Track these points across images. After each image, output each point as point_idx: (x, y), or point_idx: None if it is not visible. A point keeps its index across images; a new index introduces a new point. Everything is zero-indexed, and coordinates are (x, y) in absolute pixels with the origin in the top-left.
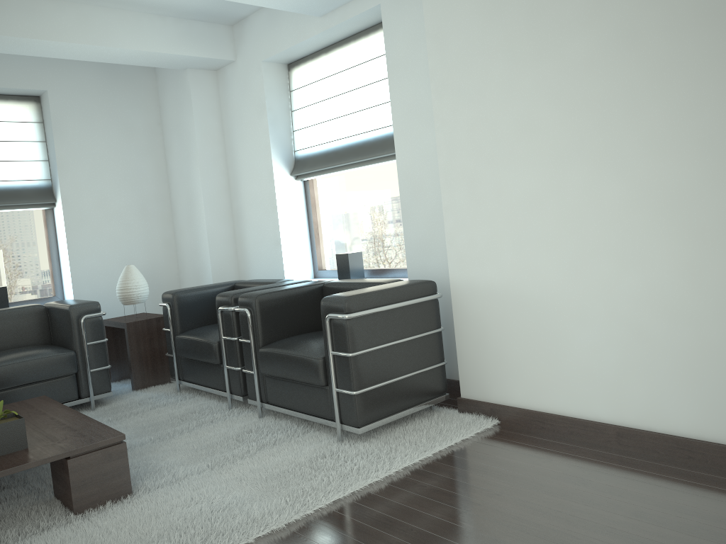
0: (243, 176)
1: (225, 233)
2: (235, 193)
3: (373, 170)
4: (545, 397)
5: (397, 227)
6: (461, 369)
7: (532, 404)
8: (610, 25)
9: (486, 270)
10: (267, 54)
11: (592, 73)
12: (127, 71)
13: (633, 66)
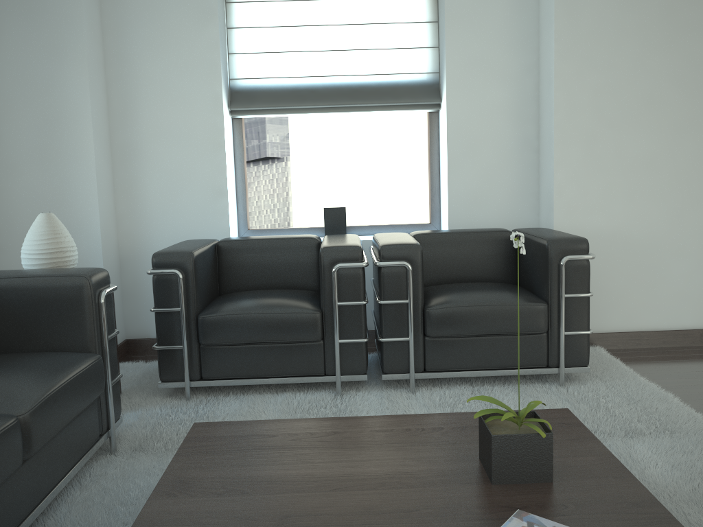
0: (148, 99)
1: (107, 176)
2: (122, 121)
3: (354, 118)
4: (641, 319)
5: (383, 182)
6: None
7: (628, 326)
8: None
9: (595, 218)
10: None
11: None
12: None
13: None
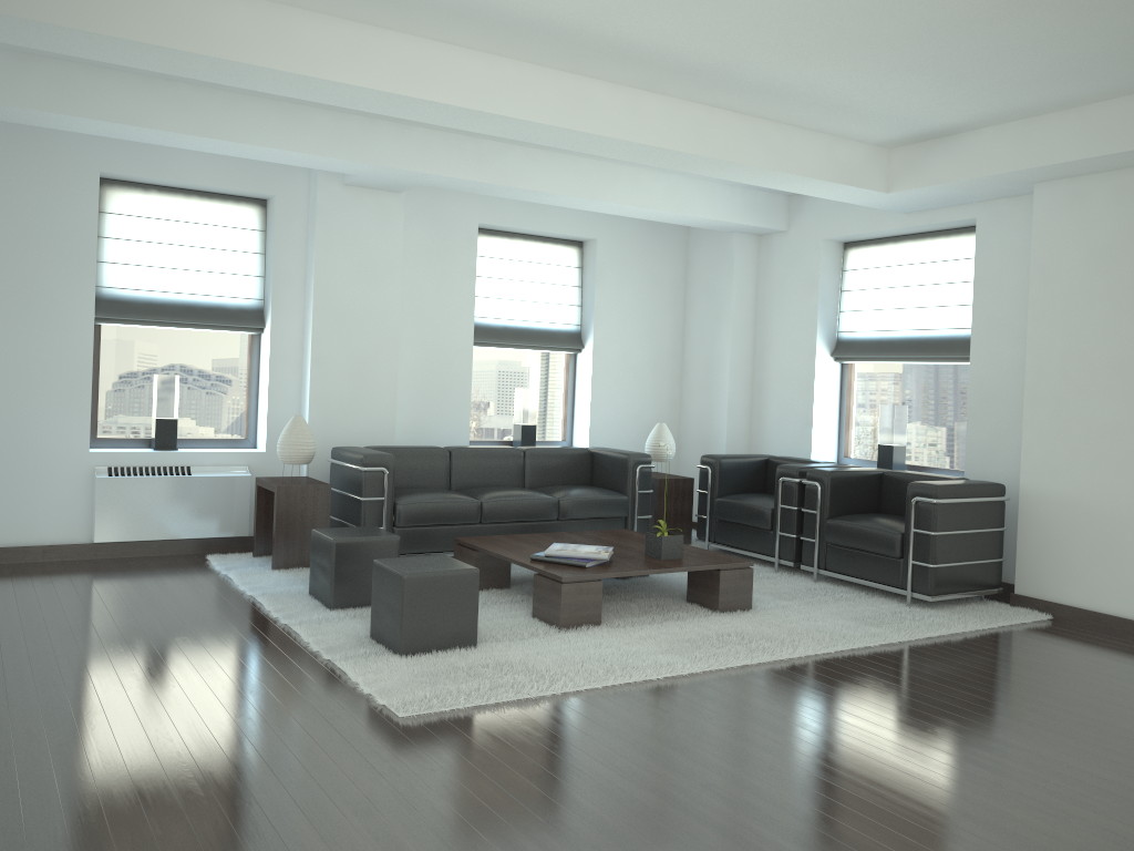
0: (775, 348)
1: (743, 403)
2: (759, 364)
3: (930, 366)
4: (1102, 599)
5: (948, 427)
6: (1018, 567)
7: (1088, 604)
8: None
9: (1059, 482)
10: (830, 234)
11: None
12: (663, 223)
13: None
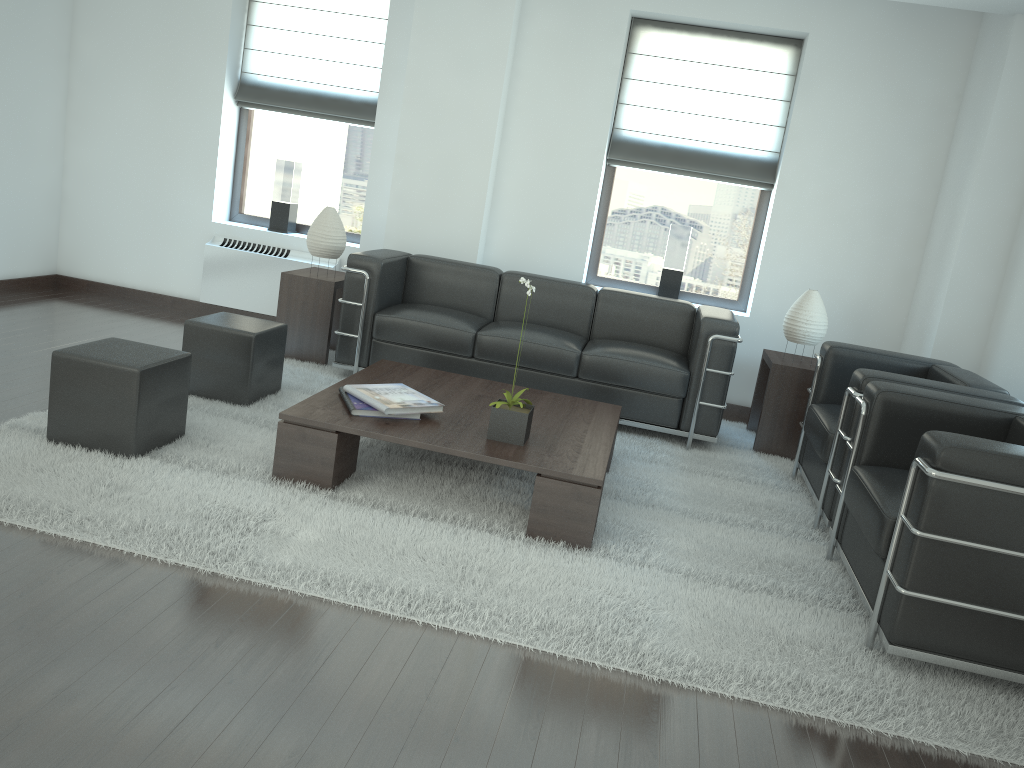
0: None
1: (981, 286)
2: (1021, 229)
3: None
4: None
5: None
6: None
7: None
8: None
9: None
10: None
11: None
12: (934, 10)
13: None
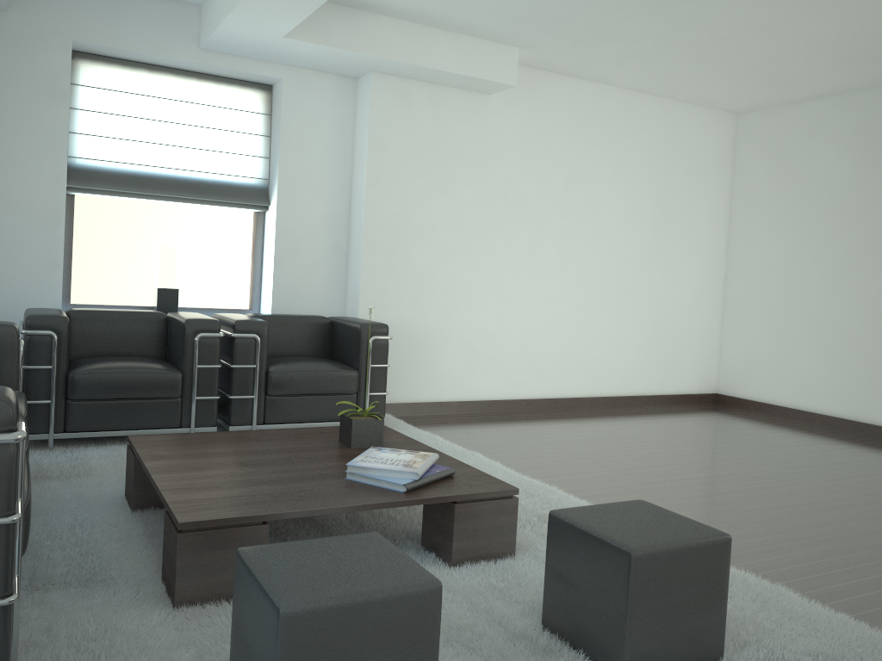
0: None
1: None
2: None
3: (187, 208)
4: (417, 393)
5: (210, 269)
6: None
7: (408, 398)
8: (481, 189)
9: (389, 312)
10: (89, 39)
11: (470, 209)
12: None
13: (489, 213)
